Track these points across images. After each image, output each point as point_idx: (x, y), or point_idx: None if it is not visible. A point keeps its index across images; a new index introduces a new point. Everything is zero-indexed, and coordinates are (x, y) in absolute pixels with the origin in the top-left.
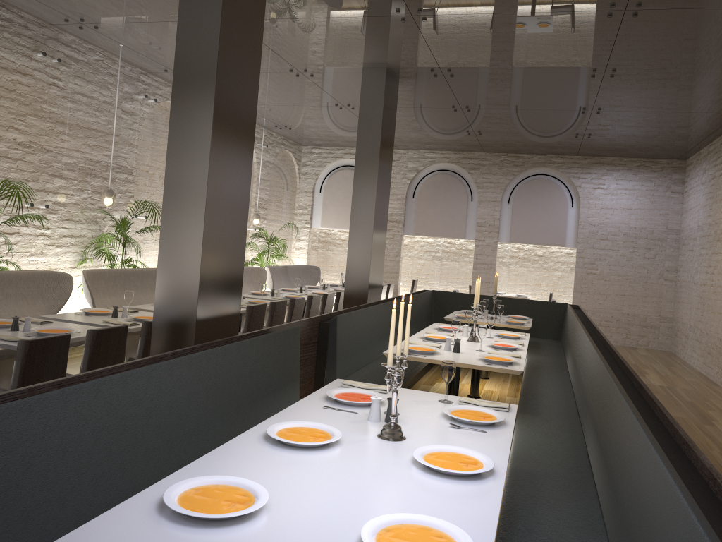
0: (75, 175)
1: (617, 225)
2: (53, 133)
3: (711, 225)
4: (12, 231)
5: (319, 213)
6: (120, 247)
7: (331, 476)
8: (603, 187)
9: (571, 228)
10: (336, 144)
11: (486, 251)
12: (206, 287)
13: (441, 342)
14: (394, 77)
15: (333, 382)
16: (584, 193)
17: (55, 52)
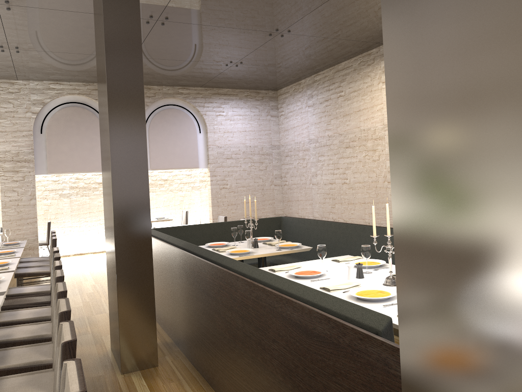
0: None
1: (237, 145)
2: None
3: (333, 136)
4: None
5: None
6: None
7: None
8: (223, 114)
9: (201, 151)
10: None
11: None
12: None
13: (396, 300)
14: None
15: None
16: (210, 120)
17: None
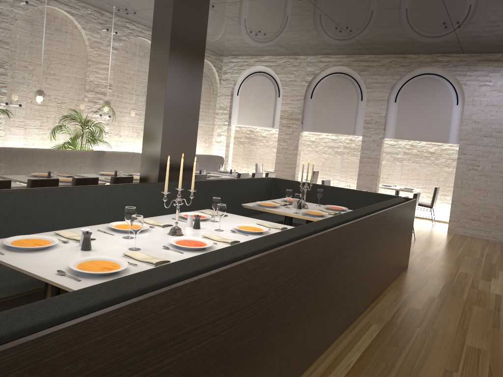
0: None
1: (502, 122)
2: None
3: None
4: None
5: (236, 113)
6: None
7: None
8: (489, 84)
9: (455, 125)
10: (246, 53)
11: (372, 146)
12: None
13: (119, 233)
14: None
15: None
16: (469, 91)
17: None
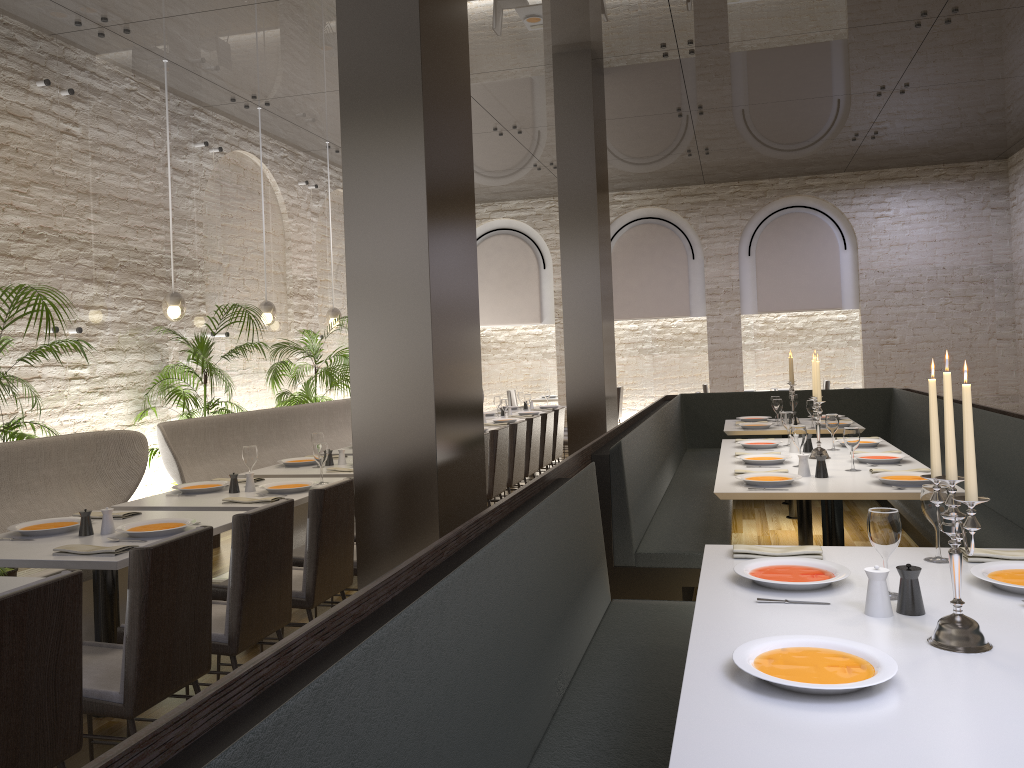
0: (116, 276)
1: (916, 267)
2: (75, 211)
3: None
4: (30, 376)
5: None
6: (196, 385)
7: (988, 759)
8: (888, 214)
9: (848, 280)
10: (480, 198)
11: (726, 330)
12: (443, 412)
13: (775, 466)
14: (599, 66)
15: (708, 553)
16: (862, 227)
17: (63, 79)
